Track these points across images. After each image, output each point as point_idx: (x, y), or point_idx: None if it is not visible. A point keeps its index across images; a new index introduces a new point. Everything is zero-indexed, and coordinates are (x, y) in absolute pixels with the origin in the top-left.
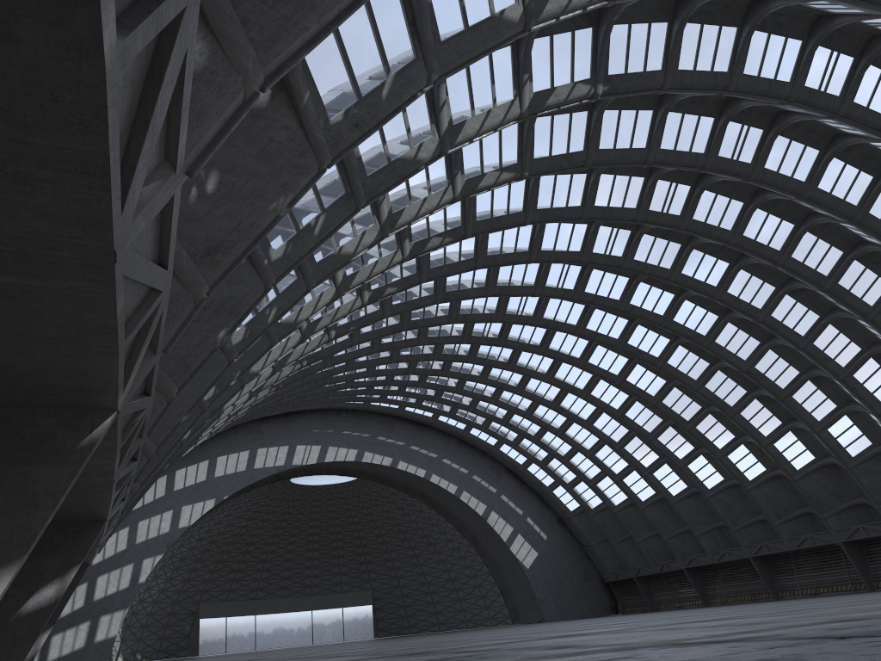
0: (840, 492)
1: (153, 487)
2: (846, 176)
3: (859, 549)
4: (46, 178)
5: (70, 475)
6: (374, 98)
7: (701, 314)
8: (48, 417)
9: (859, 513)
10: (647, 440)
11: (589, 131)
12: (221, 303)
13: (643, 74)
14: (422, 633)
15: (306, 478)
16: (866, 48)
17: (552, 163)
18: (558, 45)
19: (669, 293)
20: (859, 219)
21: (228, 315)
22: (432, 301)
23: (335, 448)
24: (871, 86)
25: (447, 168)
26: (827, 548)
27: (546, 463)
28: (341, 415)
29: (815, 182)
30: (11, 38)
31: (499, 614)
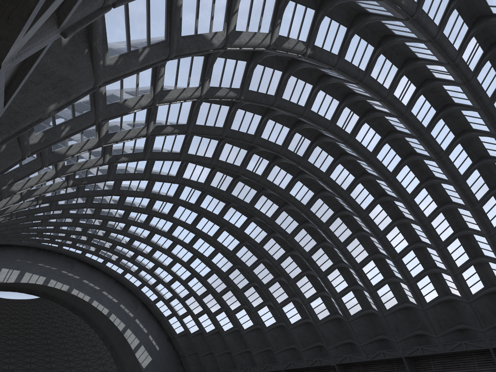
0: (339, 335)
1: None
2: (390, 154)
3: (343, 369)
4: None
5: None
6: None
7: (290, 221)
8: None
9: (347, 348)
10: (238, 293)
11: (280, 84)
12: (59, 79)
13: (329, 53)
14: None
15: (2, 293)
16: (422, 84)
17: (257, 96)
18: (297, 11)
19: (276, 205)
20: (391, 180)
21: (61, 92)
22: (141, 177)
23: (30, 274)
24: (420, 106)
25: (202, 74)
26: (325, 367)
27: (169, 301)
28: (39, 252)
29: (376, 154)
30: None
31: None
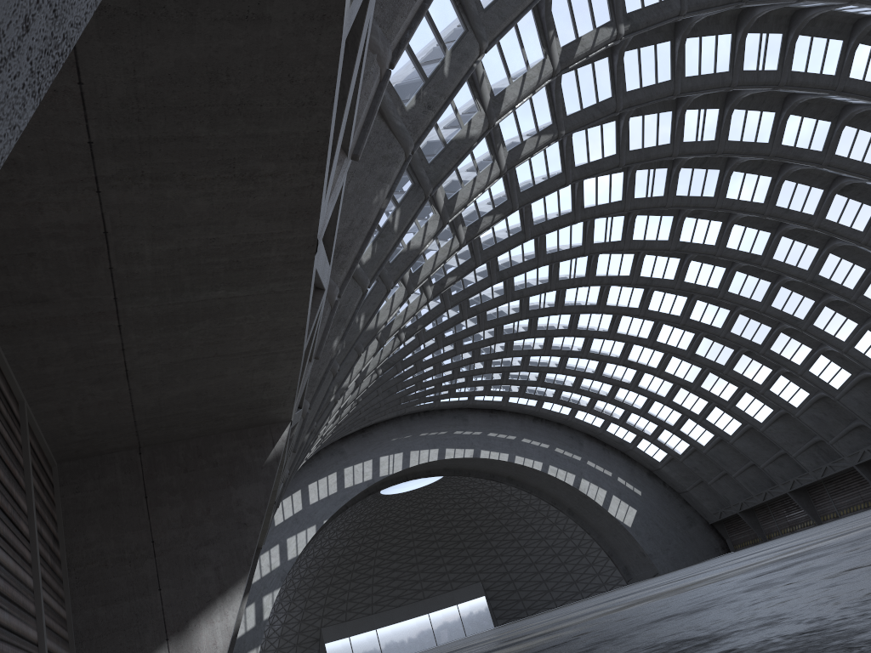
0: None
1: None
2: None
3: None
4: (269, 172)
5: (266, 490)
6: (438, 77)
7: (753, 235)
8: (232, 441)
9: None
10: (723, 373)
11: (614, 76)
12: None
13: (660, 4)
14: (539, 612)
15: (395, 487)
16: None
17: (585, 115)
18: None
19: (717, 222)
20: None
21: (337, 324)
22: (488, 283)
23: (417, 452)
24: None
25: (489, 144)
26: None
27: (625, 420)
28: (414, 419)
29: (845, 73)
30: (263, 20)
31: (611, 578)
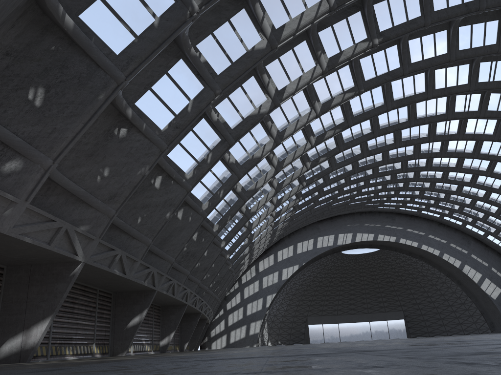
0: None
1: (267, 260)
2: None
3: None
4: None
5: (67, 286)
6: (184, 113)
7: None
8: (60, 266)
9: None
10: None
11: (401, 55)
12: (164, 202)
13: (407, 22)
14: (436, 336)
15: (351, 251)
16: None
17: (379, 79)
18: (338, 28)
19: None
20: None
21: (169, 206)
22: (361, 157)
23: (361, 234)
24: None
25: (308, 101)
26: None
27: (497, 234)
28: (362, 215)
29: None
30: None
31: (482, 327)
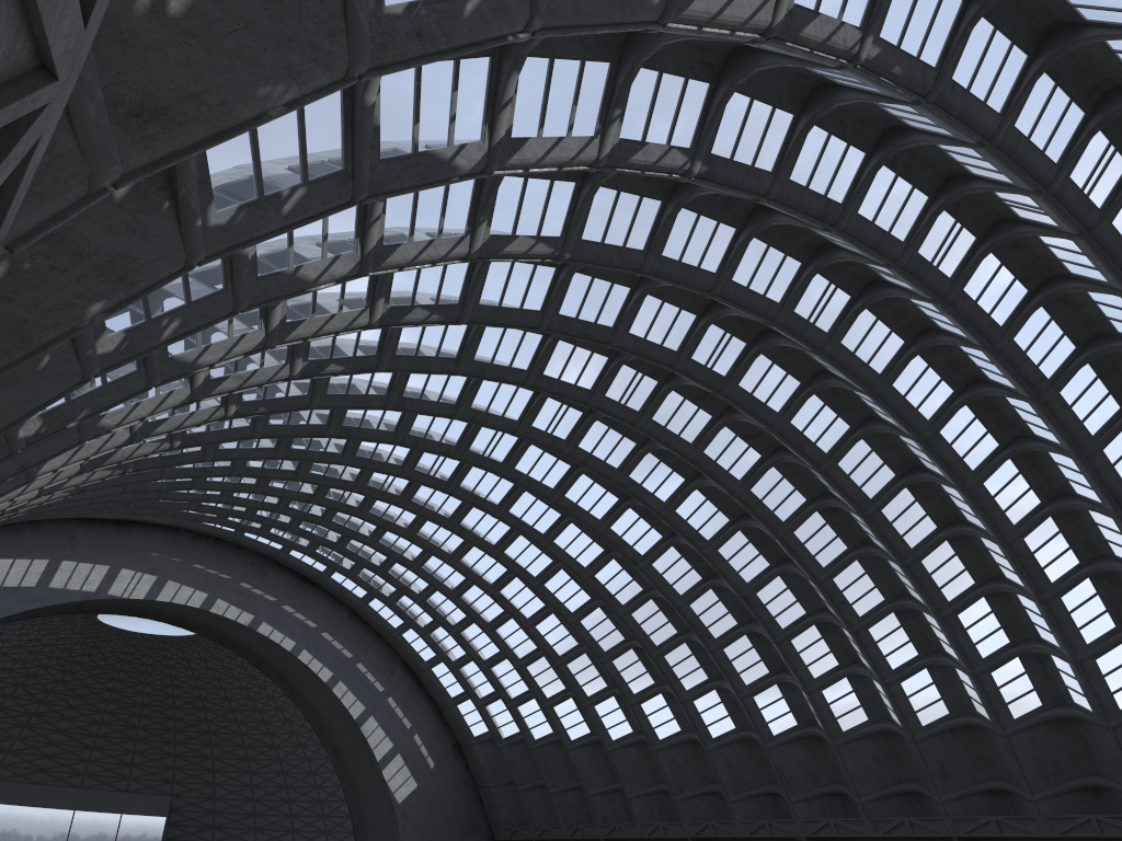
0: (816, 773)
1: None
2: (925, 381)
3: None
4: None
5: None
6: (453, 8)
7: (710, 512)
8: None
9: (832, 804)
10: (599, 660)
11: (657, 228)
12: (110, 258)
13: (751, 169)
14: None
15: (122, 619)
16: (992, 231)
17: (602, 253)
18: (665, 89)
19: (679, 476)
20: (927, 437)
21: (115, 282)
22: (381, 404)
23: (177, 585)
24: (986, 278)
25: (472, 210)
26: None
27: (460, 666)
28: (197, 541)
29: (891, 378)
30: None
31: None
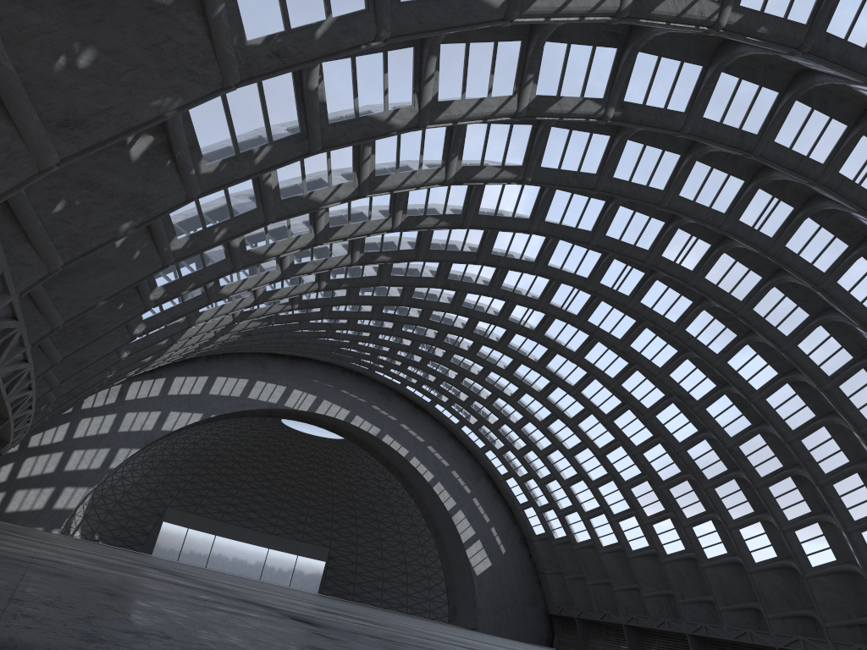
0: (791, 598)
1: (150, 385)
2: None
3: None
4: None
5: None
6: (305, 34)
7: (699, 378)
8: None
9: (804, 625)
10: (620, 487)
11: (607, 156)
12: (132, 196)
13: (663, 111)
14: (363, 603)
15: (297, 424)
16: None
17: (559, 176)
18: (575, 55)
19: (673, 348)
20: None
21: (137, 210)
22: (431, 284)
23: (329, 403)
24: None
25: (445, 149)
26: (765, 649)
27: (524, 481)
28: (344, 374)
29: (835, 276)
30: None
31: (439, 610)
